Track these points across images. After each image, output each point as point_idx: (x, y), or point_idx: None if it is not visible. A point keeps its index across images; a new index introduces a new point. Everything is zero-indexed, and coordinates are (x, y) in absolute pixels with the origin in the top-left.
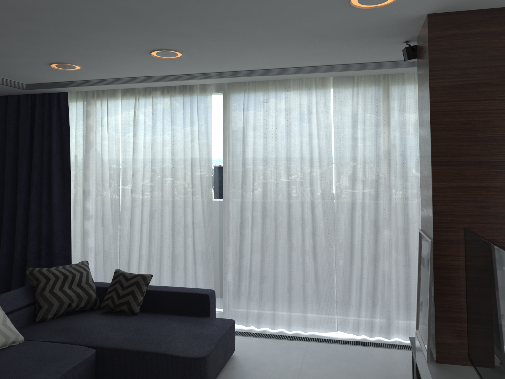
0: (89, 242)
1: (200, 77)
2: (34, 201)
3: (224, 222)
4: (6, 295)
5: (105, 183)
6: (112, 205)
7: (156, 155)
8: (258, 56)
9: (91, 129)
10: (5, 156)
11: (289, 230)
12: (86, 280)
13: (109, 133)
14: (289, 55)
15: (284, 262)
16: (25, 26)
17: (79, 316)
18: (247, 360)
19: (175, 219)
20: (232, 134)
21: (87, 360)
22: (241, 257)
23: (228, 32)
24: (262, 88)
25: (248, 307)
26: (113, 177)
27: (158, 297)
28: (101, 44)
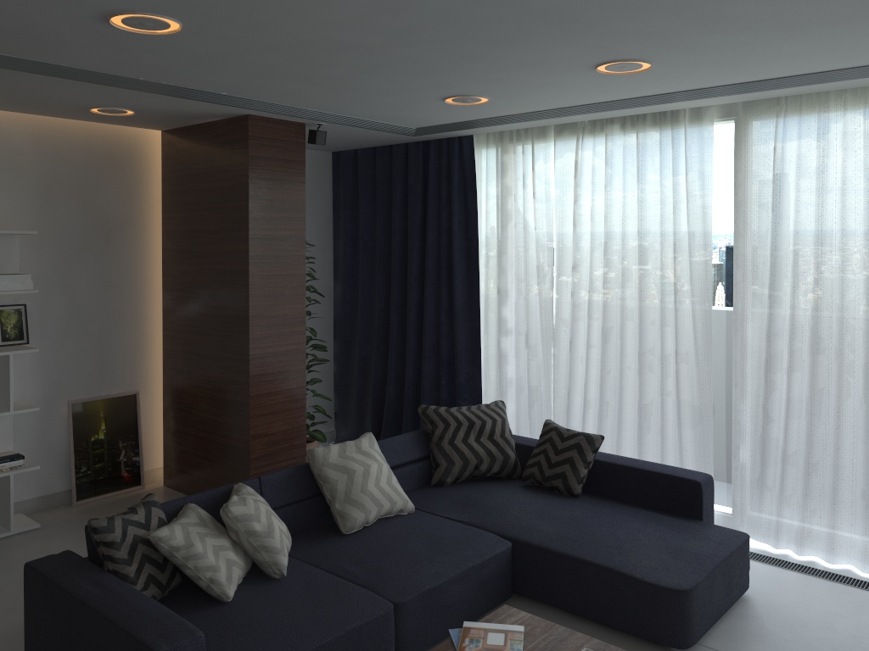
0: (507, 370)
1: (689, 96)
2: (429, 302)
3: (734, 357)
4: (392, 441)
5: (531, 279)
6: (541, 315)
7: (611, 234)
8: (801, 53)
9: (509, 191)
10: (390, 235)
11: (868, 381)
12: (501, 431)
13: (536, 199)
14: (868, 44)
15: (857, 441)
16: (404, 52)
17: (490, 486)
18: (772, 609)
19: (644, 345)
20: (751, 197)
21: (498, 557)
22: (767, 423)
23: (732, 20)
24: (814, 106)
25: (780, 514)
26: (542, 270)
27: (613, 474)
28: (515, 63)
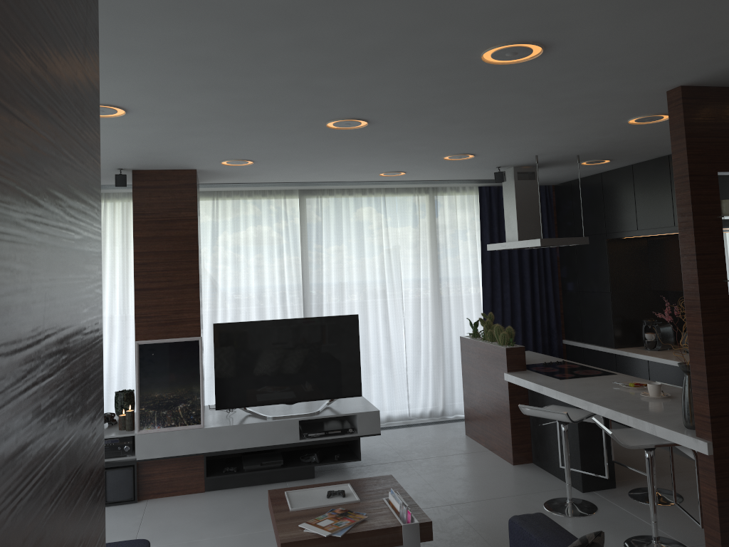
0: None
1: None
2: None
3: None
4: None
5: None
6: None
7: None
8: None
9: None
10: None
11: None
12: None
13: None
14: None
15: None
16: (276, 78)
17: None
18: None
19: None
20: None
21: None
22: None
23: (184, 136)
24: None
25: None
26: None
27: None
28: (170, 92)
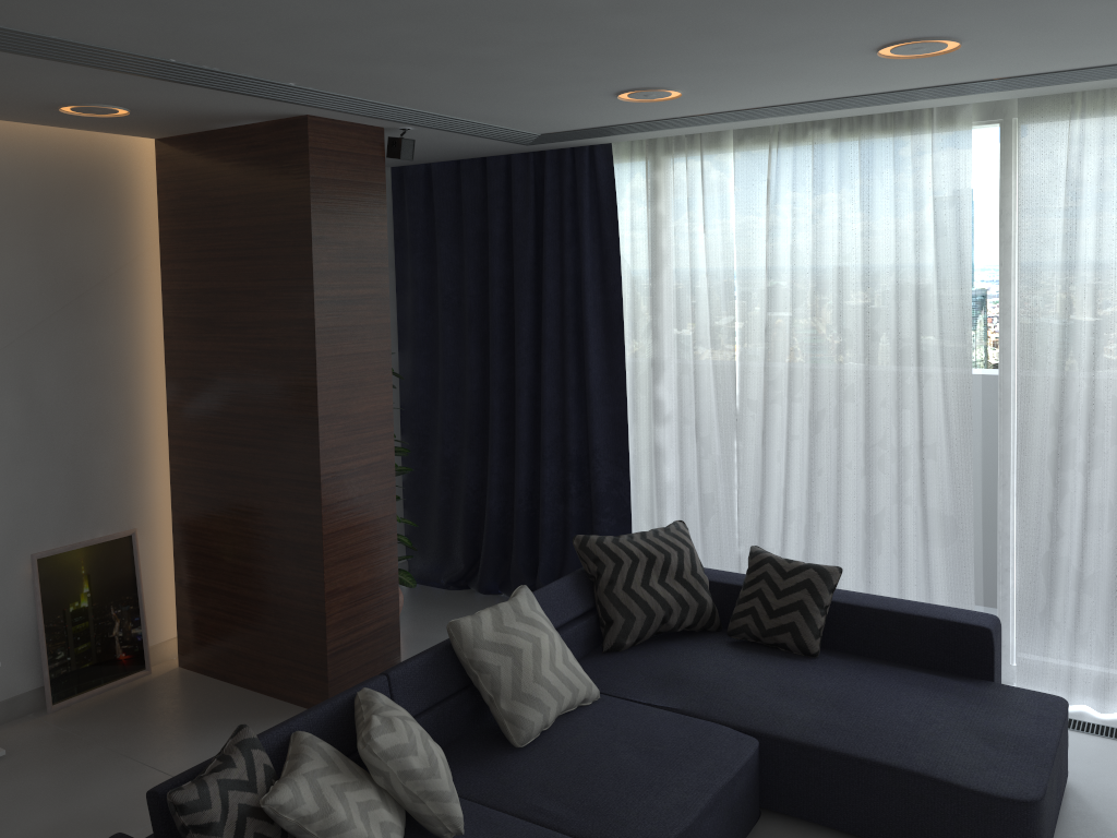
0: (667, 472)
1: (961, 90)
2: (549, 381)
3: (1000, 448)
4: (546, 592)
5: (701, 346)
6: (718, 396)
7: (822, 282)
8: None
9: (665, 223)
10: (485, 286)
11: None
12: (691, 566)
13: (708, 234)
14: None
15: None
16: (622, 22)
17: (686, 646)
18: (1109, 801)
19: (873, 435)
20: (1032, 231)
21: (748, 765)
22: (1057, 539)
23: None
24: None
25: (1074, 659)
26: (718, 334)
27: (858, 621)
28: (770, 41)
